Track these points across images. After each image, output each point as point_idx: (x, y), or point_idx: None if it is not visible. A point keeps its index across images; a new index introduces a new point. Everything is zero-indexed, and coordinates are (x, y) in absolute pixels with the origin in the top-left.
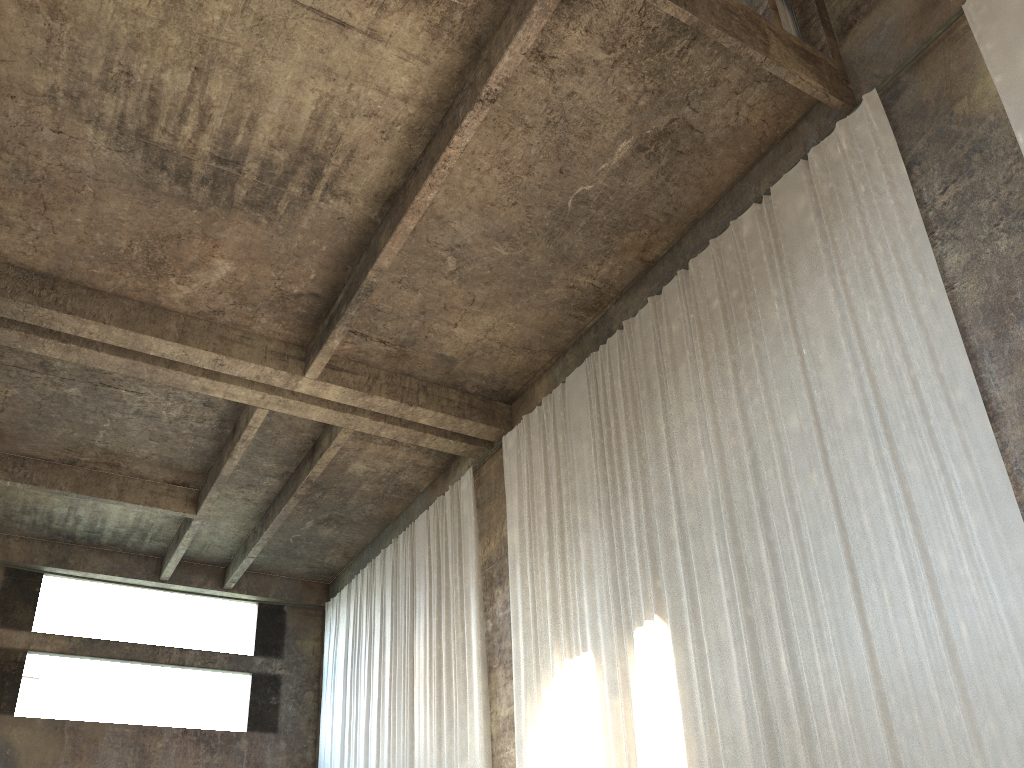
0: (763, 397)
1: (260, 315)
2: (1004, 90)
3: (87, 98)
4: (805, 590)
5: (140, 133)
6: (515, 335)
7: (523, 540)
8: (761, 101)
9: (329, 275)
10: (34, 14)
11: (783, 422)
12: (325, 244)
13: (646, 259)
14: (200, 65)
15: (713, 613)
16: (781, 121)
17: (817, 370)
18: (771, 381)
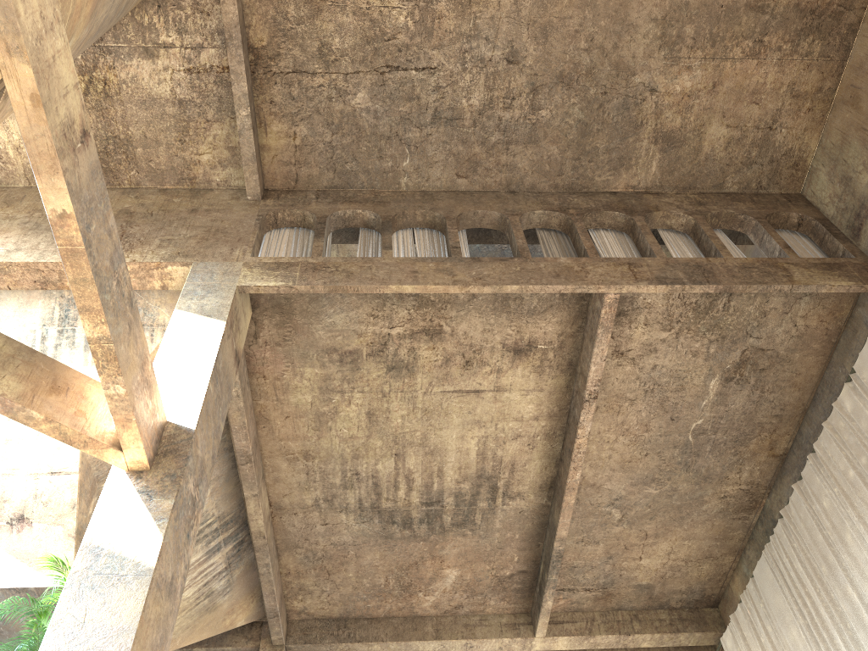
0: None
1: (488, 599)
2: None
3: (337, 497)
4: None
5: (373, 506)
6: (693, 549)
7: None
8: (810, 309)
9: (528, 553)
10: (296, 462)
11: None
12: (517, 533)
13: (777, 454)
14: (397, 451)
15: None
16: (837, 315)
17: None
18: None
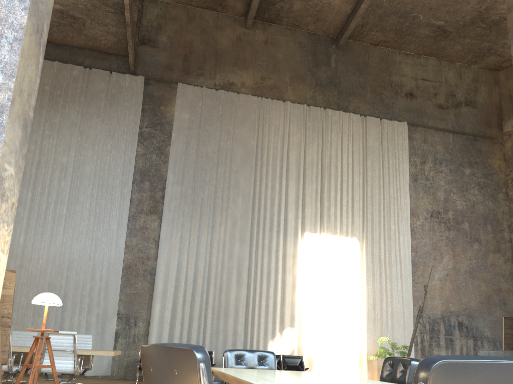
0: (55, 142)
1: None
2: (176, 118)
3: None
4: (43, 219)
5: None
6: None
7: None
8: (110, 41)
9: None
10: None
11: (60, 157)
12: None
13: None
14: None
15: None
16: (108, 49)
17: (82, 149)
18: (60, 138)
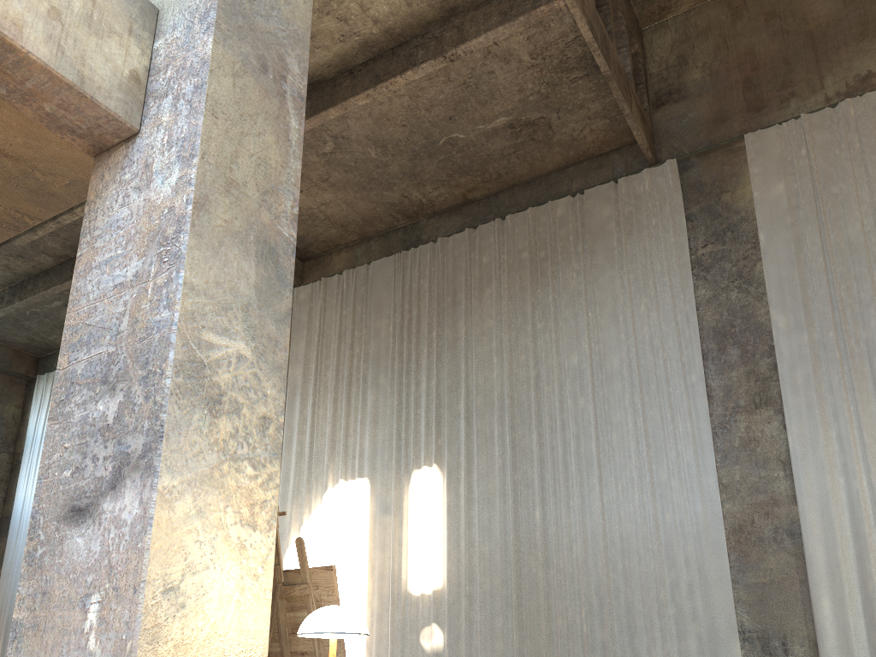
0: (553, 335)
1: None
2: (758, 202)
3: None
4: (562, 472)
5: None
6: (341, 214)
7: (306, 378)
8: (599, 130)
9: None
10: None
11: (566, 357)
12: None
13: (467, 197)
14: None
15: (485, 472)
16: (602, 146)
17: (598, 331)
18: (560, 326)
